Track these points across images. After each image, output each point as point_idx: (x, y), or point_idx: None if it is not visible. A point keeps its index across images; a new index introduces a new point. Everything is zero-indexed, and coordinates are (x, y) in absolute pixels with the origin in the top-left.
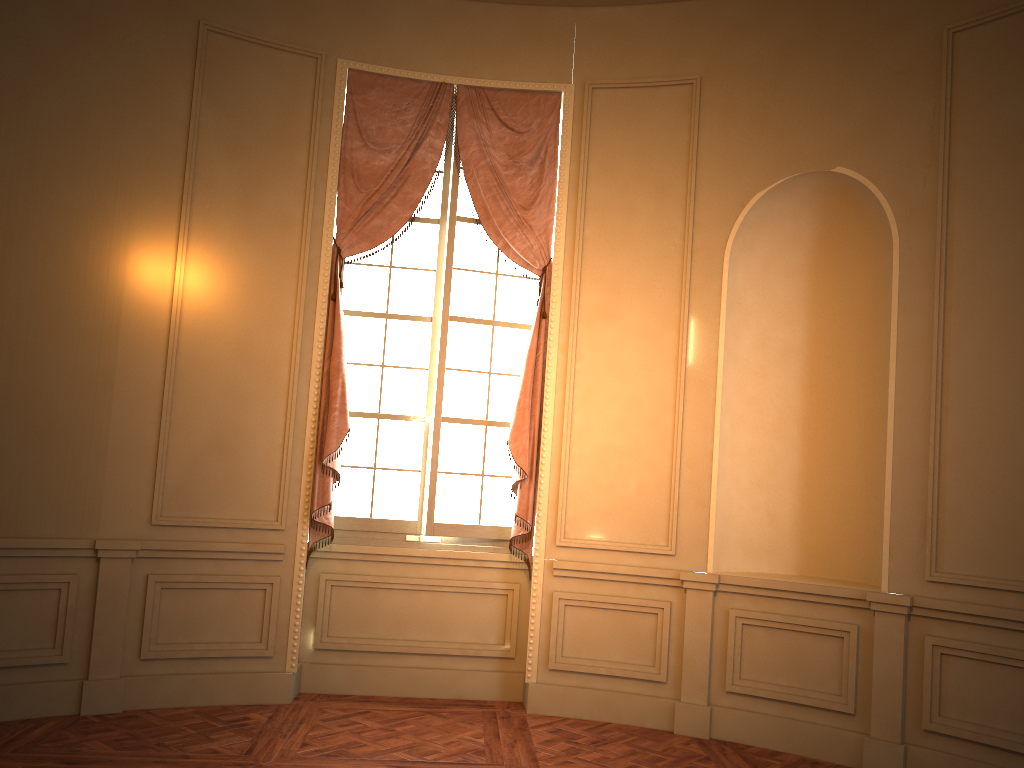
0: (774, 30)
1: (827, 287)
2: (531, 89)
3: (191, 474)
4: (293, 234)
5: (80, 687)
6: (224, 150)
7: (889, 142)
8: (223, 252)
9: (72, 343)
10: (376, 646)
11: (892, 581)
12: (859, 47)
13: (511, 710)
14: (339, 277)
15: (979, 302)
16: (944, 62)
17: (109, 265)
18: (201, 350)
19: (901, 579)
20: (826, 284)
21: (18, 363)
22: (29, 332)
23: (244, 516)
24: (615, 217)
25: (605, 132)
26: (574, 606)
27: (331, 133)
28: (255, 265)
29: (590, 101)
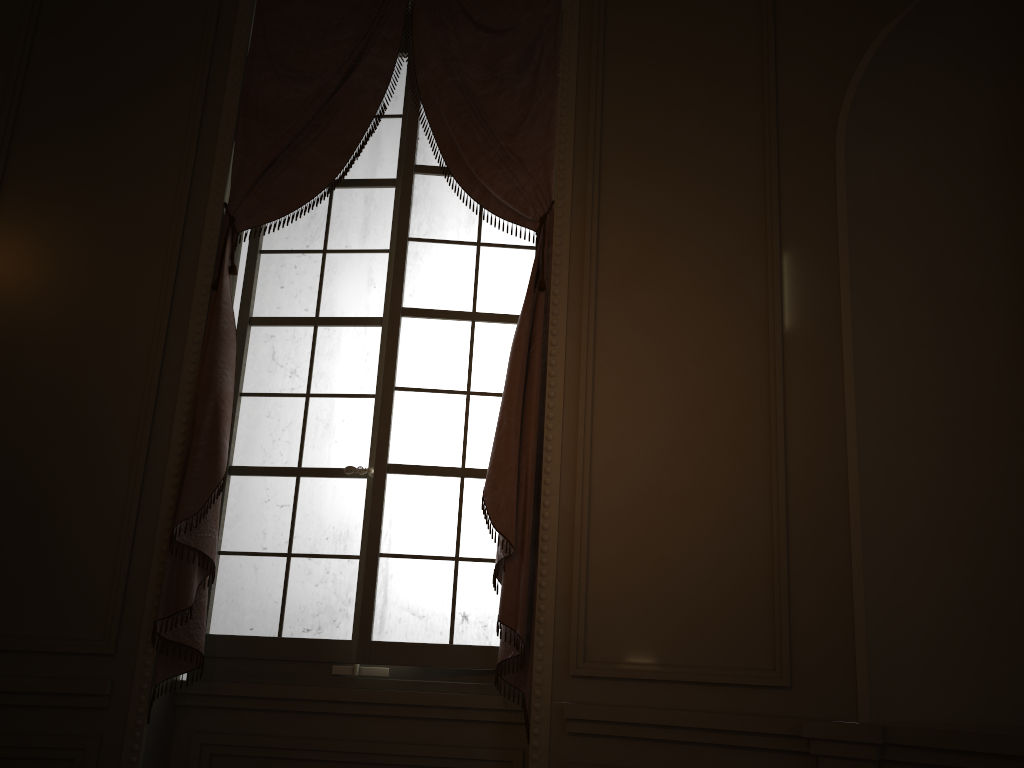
0: None
1: None
2: None
3: None
4: (163, 200)
5: None
6: (67, 90)
7: None
8: (52, 227)
9: None
10: None
11: None
12: None
13: None
14: (231, 259)
15: None
16: None
17: None
18: (2, 368)
19: None
20: None
21: None
22: None
23: (49, 632)
24: (650, 123)
25: (629, 8)
26: None
27: (229, 64)
28: (101, 245)
29: None
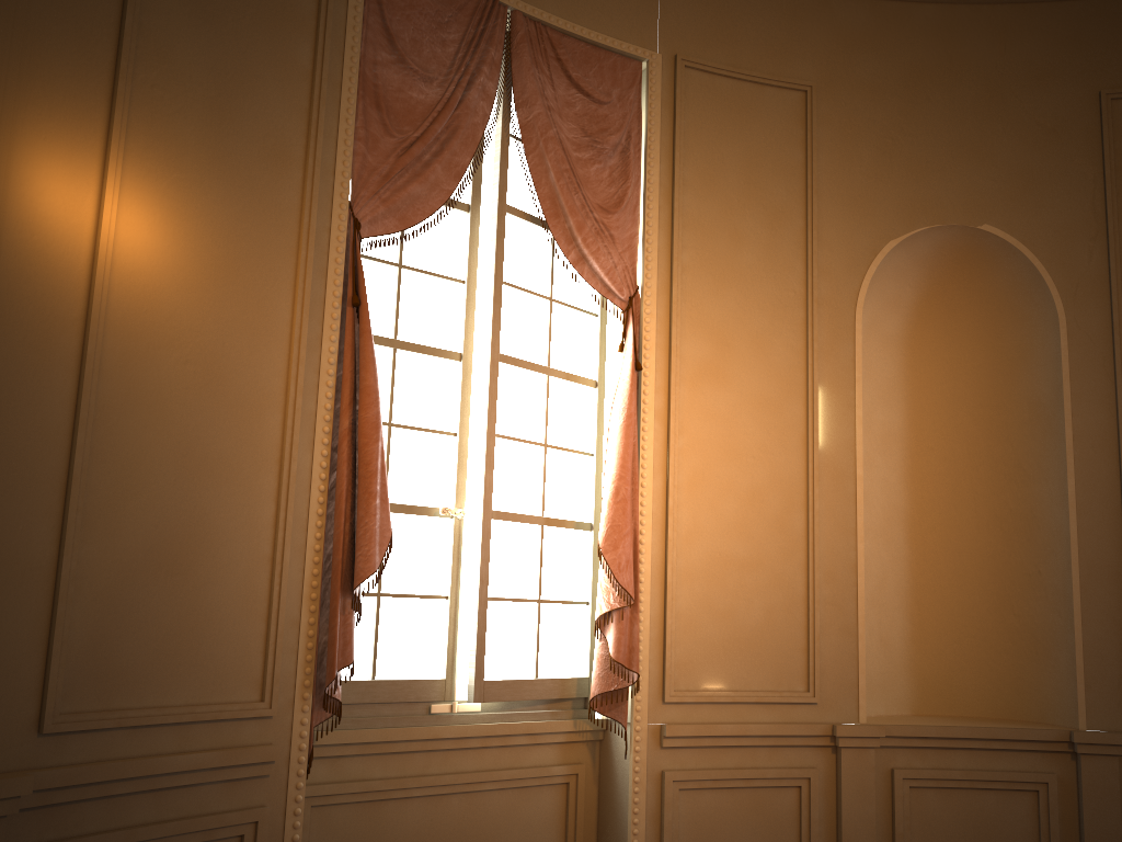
0: (897, 51)
1: (925, 365)
2: (609, 46)
3: (116, 620)
4: (290, 181)
5: None
6: None
7: (1044, 205)
8: (180, 187)
9: None
10: None
11: (1091, 716)
12: (1000, 93)
13: None
14: (356, 269)
15: None
16: (1105, 128)
17: None
18: (140, 370)
19: (1102, 713)
20: (923, 361)
21: None
22: None
23: (206, 697)
24: (718, 243)
25: (701, 128)
26: (690, 790)
27: (347, 26)
28: (231, 223)
29: (683, 82)
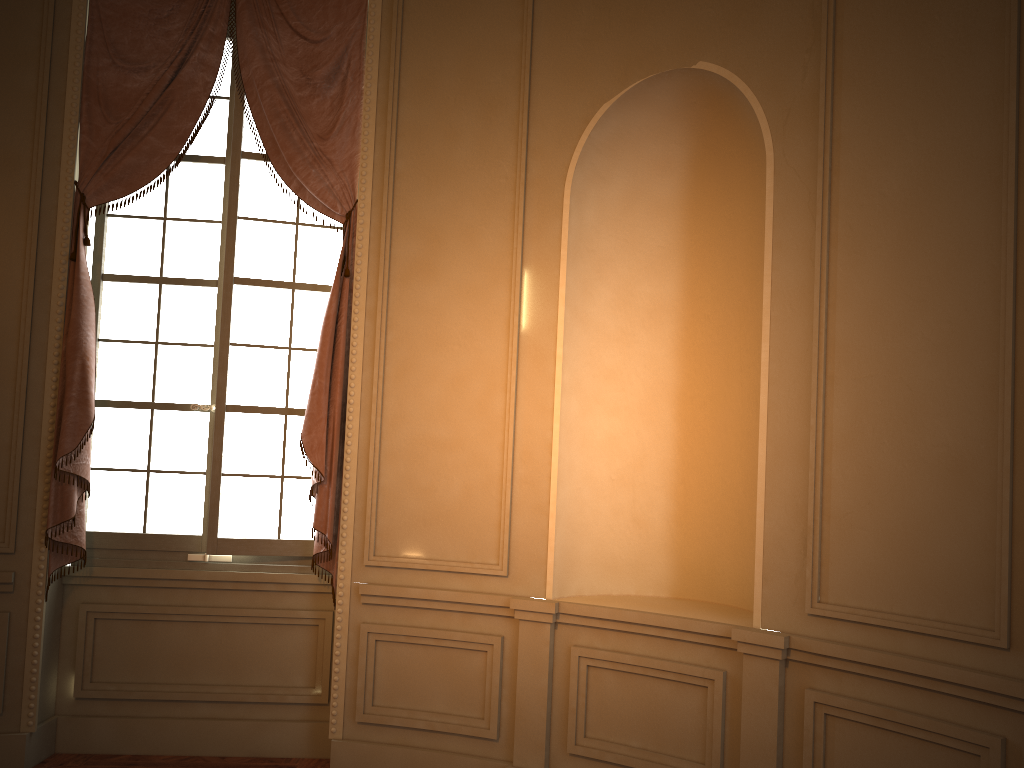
0: None
1: (706, 226)
2: None
3: None
4: (19, 178)
5: None
6: None
7: (761, 23)
8: None
9: None
10: (152, 693)
11: (766, 613)
12: None
13: None
14: (84, 231)
15: (872, 230)
16: None
17: None
18: None
19: (777, 611)
20: (704, 222)
21: None
22: None
23: None
24: (434, 145)
25: (421, 37)
26: (388, 642)
27: (69, 48)
28: None
29: None
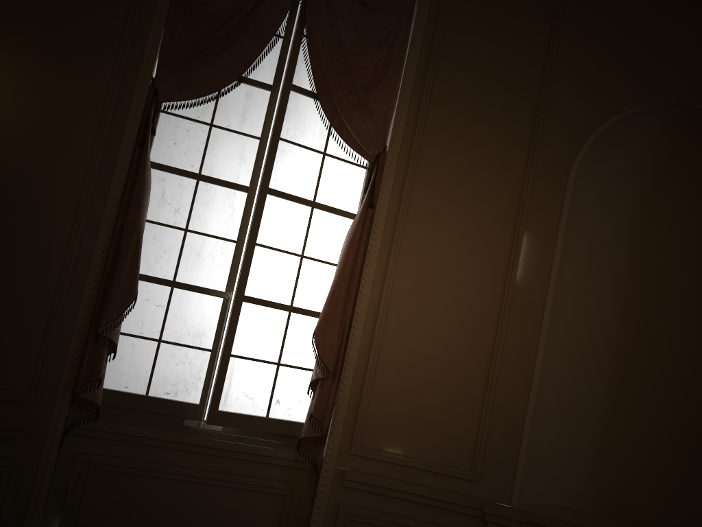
0: None
1: (654, 225)
2: None
3: None
4: (104, 62)
5: None
6: None
7: None
8: (12, 63)
9: None
10: None
11: None
12: None
13: None
14: (152, 122)
15: None
16: None
17: None
18: None
19: None
20: (653, 222)
21: None
22: None
23: None
24: (459, 116)
25: (460, 28)
26: (360, 522)
27: None
28: (51, 87)
29: None
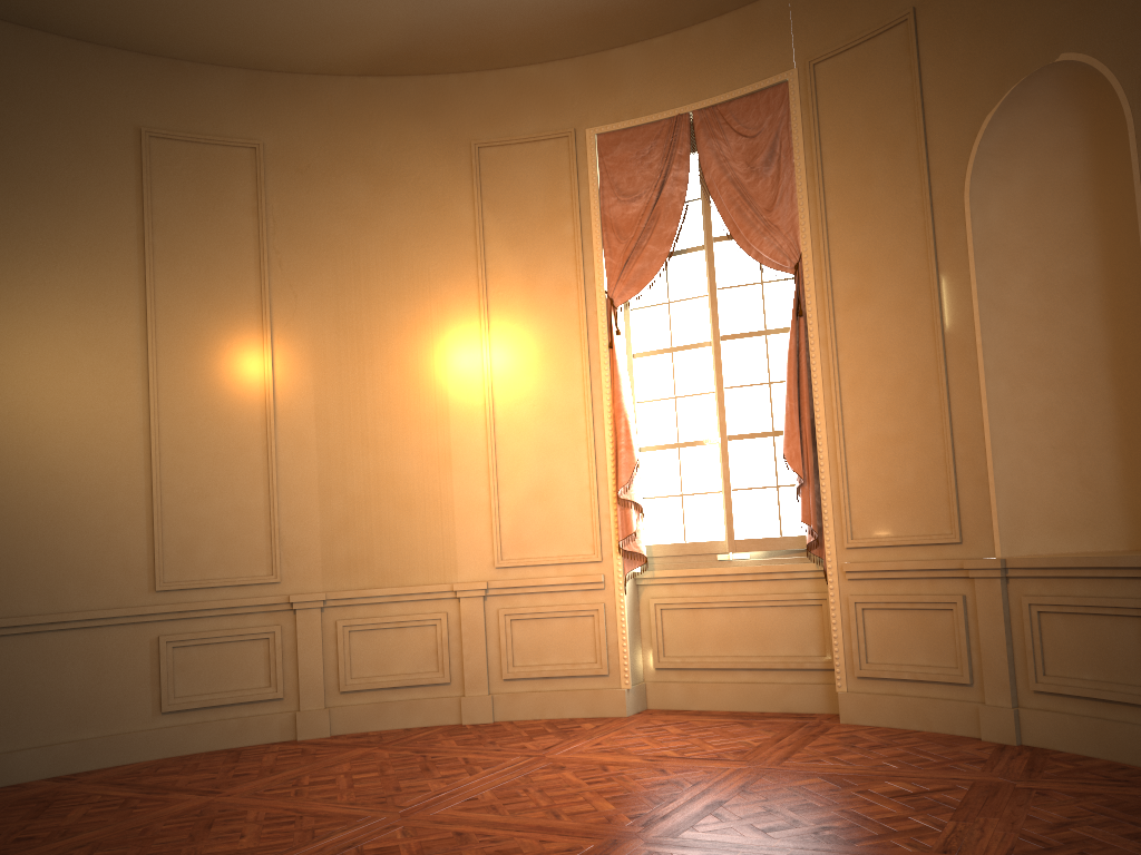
0: None
1: (1114, 194)
2: (757, 89)
3: (520, 522)
4: (571, 298)
5: (460, 702)
6: (506, 243)
7: (1107, 3)
8: (518, 329)
9: (416, 430)
10: (705, 663)
11: None
12: None
13: (828, 721)
14: (615, 325)
15: None
16: None
17: (434, 363)
18: (513, 416)
19: None
20: (1113, 191)
21: (381, 453)
22: (385, 428)
23: (567, 553)
24: (854, 191)
25: (832, 105)
26: (872, 609)
27: (589, 198)
28: (545, 333)
29: (813, 79)
